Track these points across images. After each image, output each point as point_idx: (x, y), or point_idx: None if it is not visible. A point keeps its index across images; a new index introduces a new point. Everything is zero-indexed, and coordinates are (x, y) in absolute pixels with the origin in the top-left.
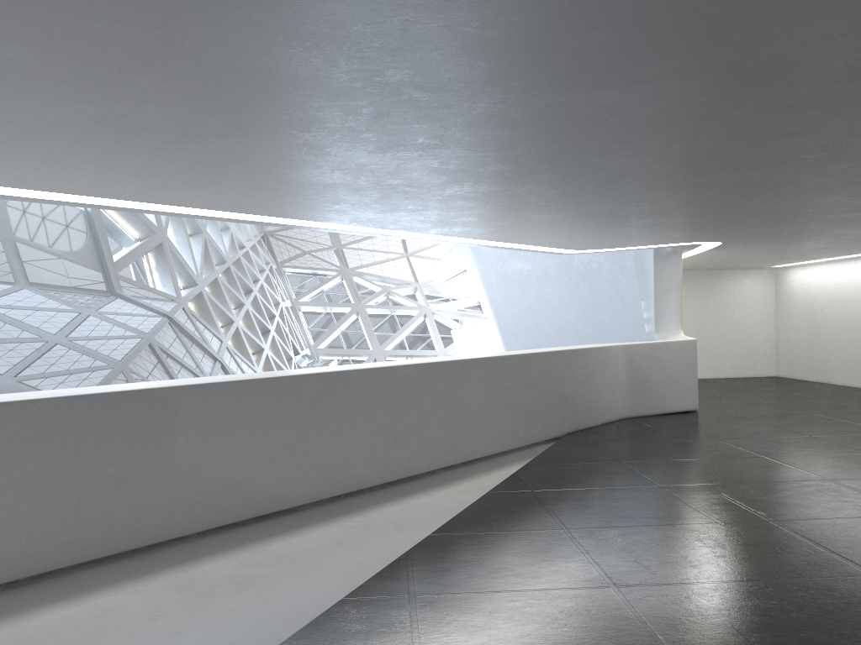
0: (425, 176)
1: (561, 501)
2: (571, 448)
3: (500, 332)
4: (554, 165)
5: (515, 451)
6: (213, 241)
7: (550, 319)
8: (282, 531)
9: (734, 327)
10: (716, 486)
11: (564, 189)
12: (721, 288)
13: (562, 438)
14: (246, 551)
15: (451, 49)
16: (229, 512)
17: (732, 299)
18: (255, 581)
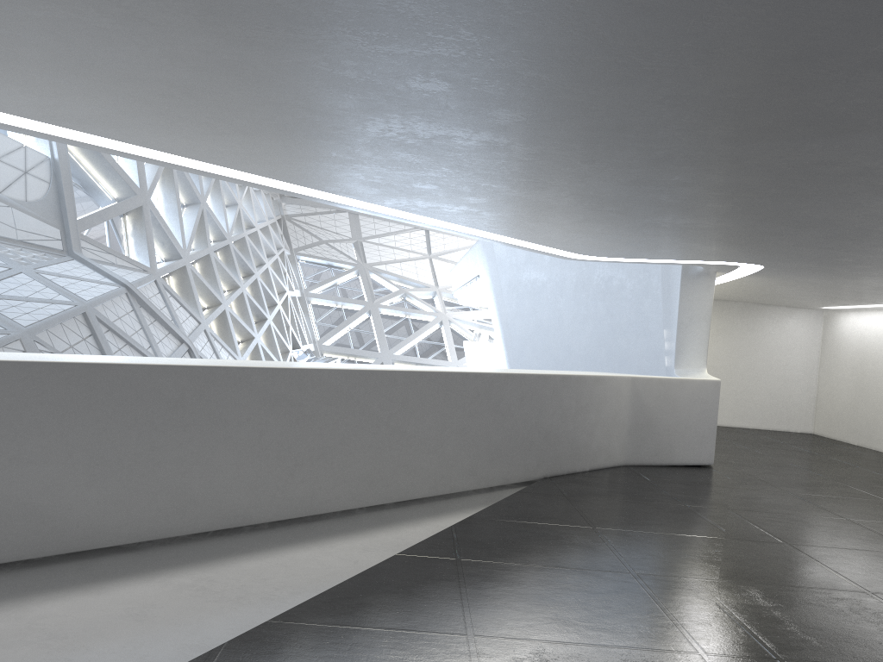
0: (322, 92)
1: (488, 583)
2: (539, 500)
3: (506, 348)
4: (509, 90)
5: (470, 494)
6: (213, 215)
7: (560, 339)
8: (81, 582)
9: (770, 371)
10: (712, 584)
11: (540, 145)
12: (761, 326)
13: (534, 484)
14: None
15: None
16: (13, 546)
17: (772, 340)
18: None
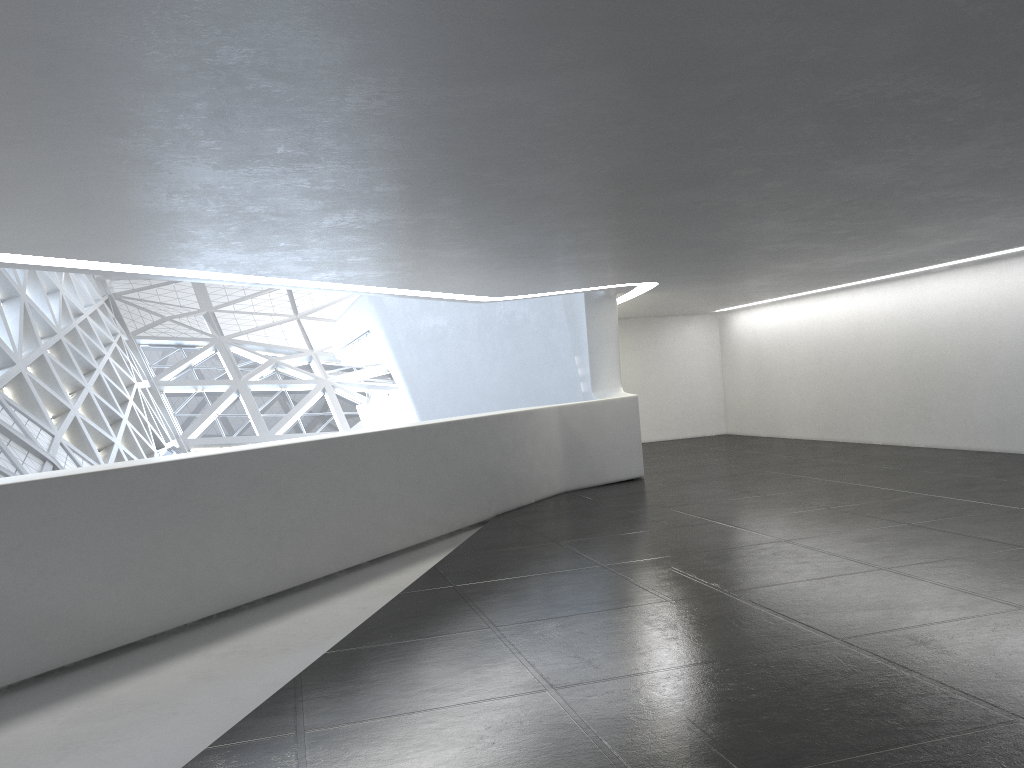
0: (295, 201)
1: (488, 595)
2: (501, 532)
3: (414, 403)
4: (455, 184)
5: (434, 541)
6: (37, 307)
7: (472, 383)
8: (130, 670)
9: (679, 381)
10: (666, 560)
11: (471, 217)
12: (663, 338)
13: (490, 521)
14: (77, 702)
15: (301, 18)
16: (54, 654)
17: (675, 350)
18: (87, 741)
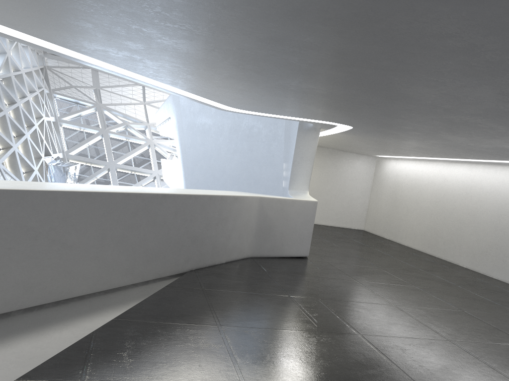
0: None
1: None
2: (181, 295)
3: (183, 167)
4: None
5: (128, 287)
6: None
7: (218, 164)
8: None
9: (343, 192)
10: None
11: None
12: (340, 164)
13: (181, 277)
14: None
15: None
16: None
17: (346, 173)
18: None
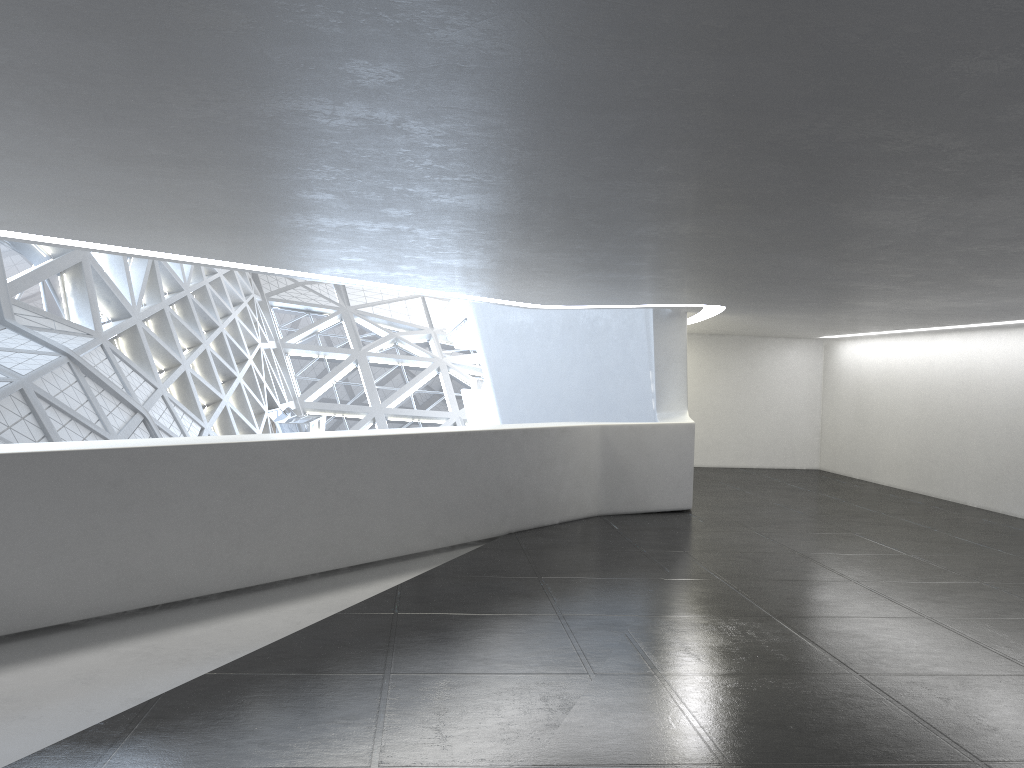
0: (225, 201)
1: (418, 631)
2: (495, 555)
3: (496, 397)
4: (387, 197)
5: (429, 554)
6: (166, 263)
7: (550, 385)
8: (32, 656)
9: (772, 407)
10: (630, 619)
11: (439, 229)
12: (760, 359)
13: (496, 540)
14: None
15: (26, 19)
16: None
17: (772, 373)
18: None
